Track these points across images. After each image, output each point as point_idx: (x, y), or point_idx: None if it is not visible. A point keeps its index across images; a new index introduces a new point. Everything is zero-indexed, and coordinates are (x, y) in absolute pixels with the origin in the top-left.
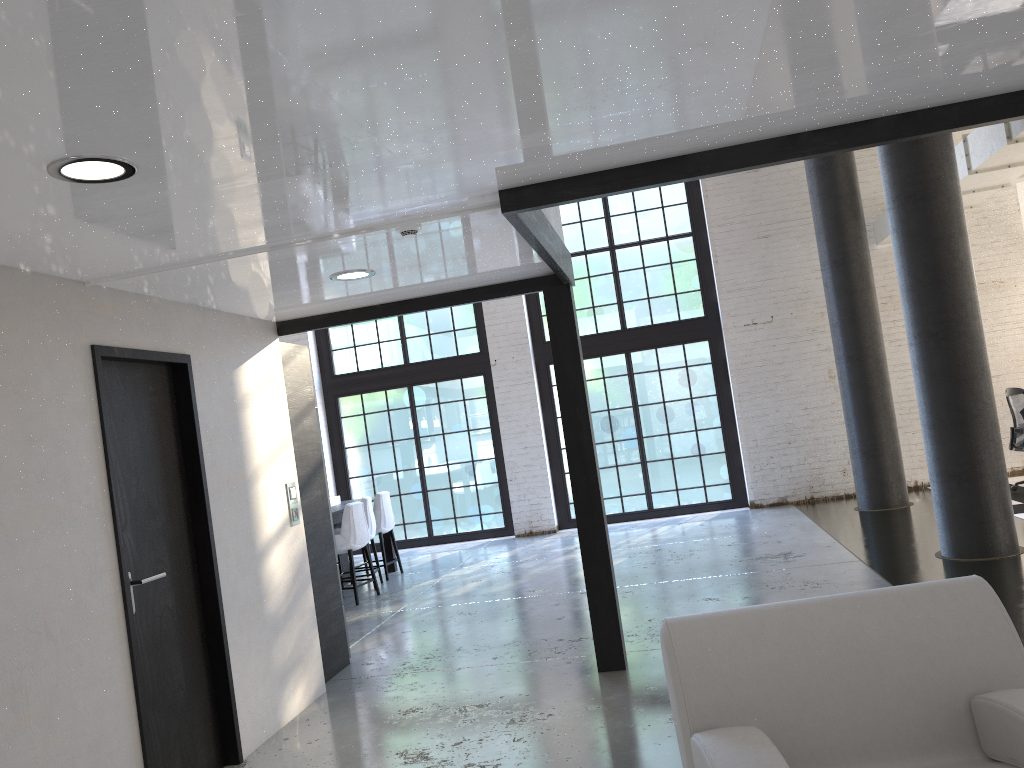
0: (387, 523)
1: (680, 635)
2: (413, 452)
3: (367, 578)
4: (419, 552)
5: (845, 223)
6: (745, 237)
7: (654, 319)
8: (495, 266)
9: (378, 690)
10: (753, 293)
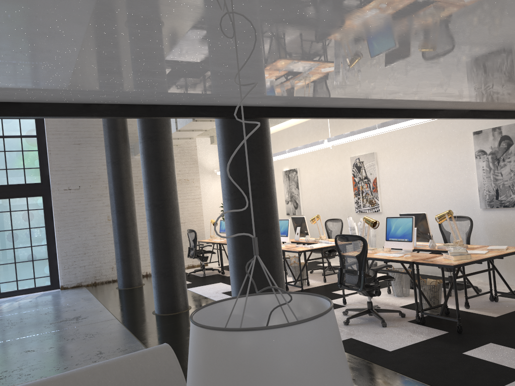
0: None
1: None
2: None
3: None
4: None
5: (120, 144)
6: (67, 142)
7: (9, 181)
8: None
9: None
10: (70, 173)
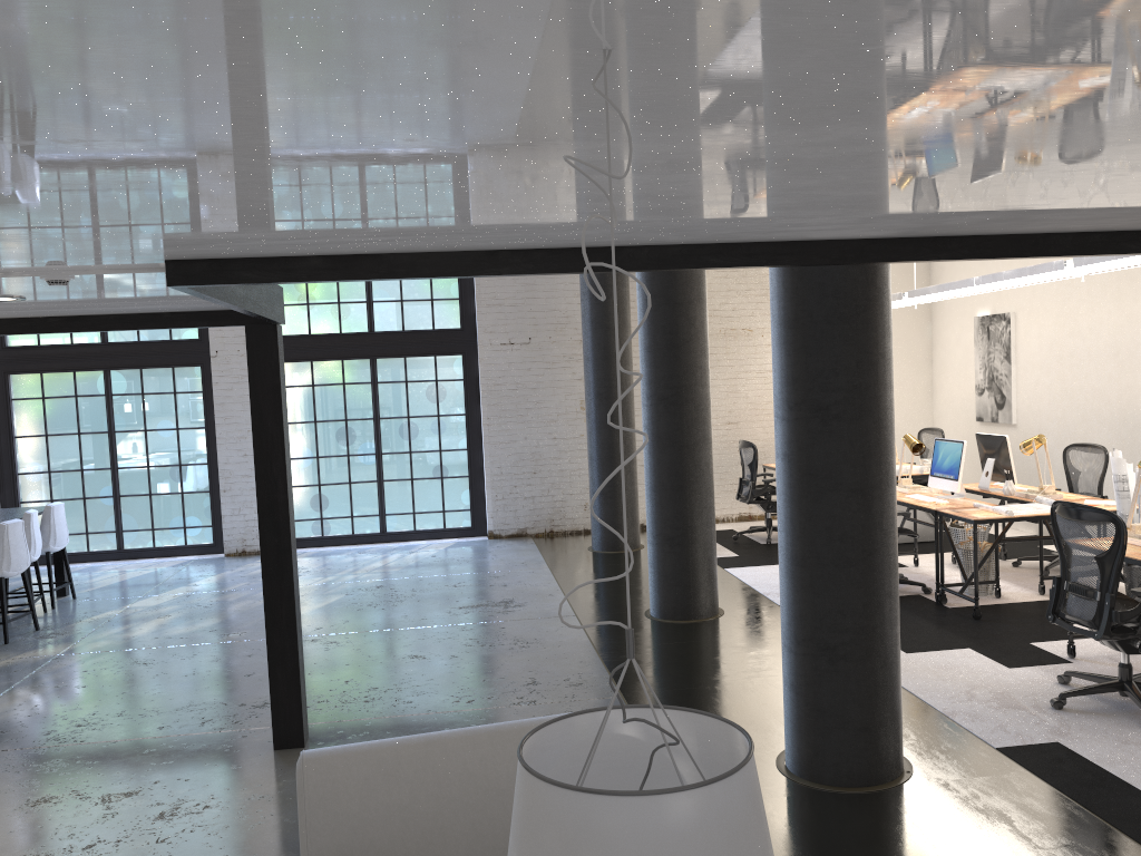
0: (58, 541)
1: (314, 773)
2: (105, 449)
3: (24, 610)
4: (103, 569)
5: None
6: None
7: (406, 325)
8: (185, 301)
9: (7, 771)
10: (513, 311)
